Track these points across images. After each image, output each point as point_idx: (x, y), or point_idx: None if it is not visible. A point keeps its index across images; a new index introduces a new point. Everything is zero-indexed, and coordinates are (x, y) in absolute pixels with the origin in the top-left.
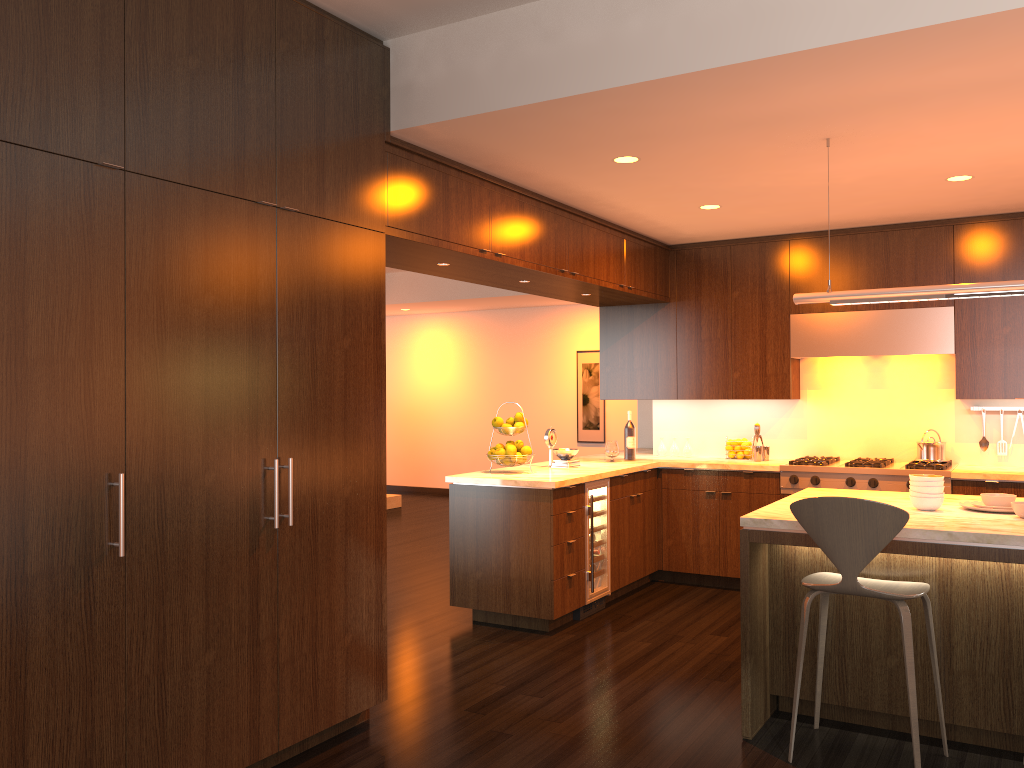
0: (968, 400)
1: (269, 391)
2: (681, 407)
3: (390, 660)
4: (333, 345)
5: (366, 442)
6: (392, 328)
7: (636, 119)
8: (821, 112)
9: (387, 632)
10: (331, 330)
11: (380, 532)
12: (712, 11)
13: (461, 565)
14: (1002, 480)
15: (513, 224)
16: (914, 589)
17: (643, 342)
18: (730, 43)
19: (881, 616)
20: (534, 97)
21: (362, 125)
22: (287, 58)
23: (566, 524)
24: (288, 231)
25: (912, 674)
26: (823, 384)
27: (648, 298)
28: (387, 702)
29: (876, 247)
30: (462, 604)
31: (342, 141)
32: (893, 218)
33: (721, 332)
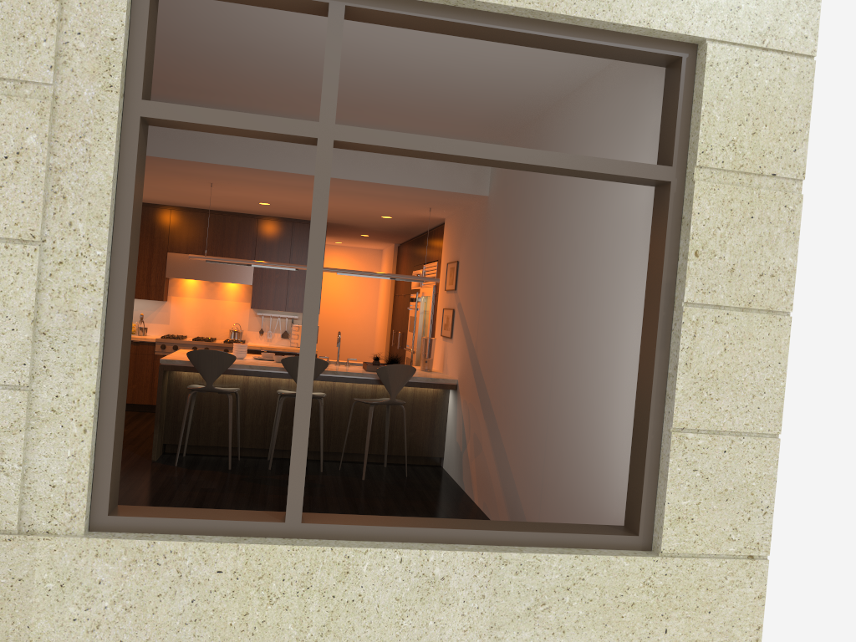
0: (256, 309)
1: None
2: None
3: None
4: None
5: None
6: None
7: None
8: (213, 177)
9: None
10: None
11: None
12: (177, 134)
13: None
14: (269, 350)
15: None
16: (234, 389)
17: None
18: (184, 150)
19: (217, 404)
20: None
21: None
22: None
23: None
24: None
25: (231, 422)
26: (182, 294)
27: None
28: None
29: (219, 222)
30: None
31: None
32: (229, 210)
33: None
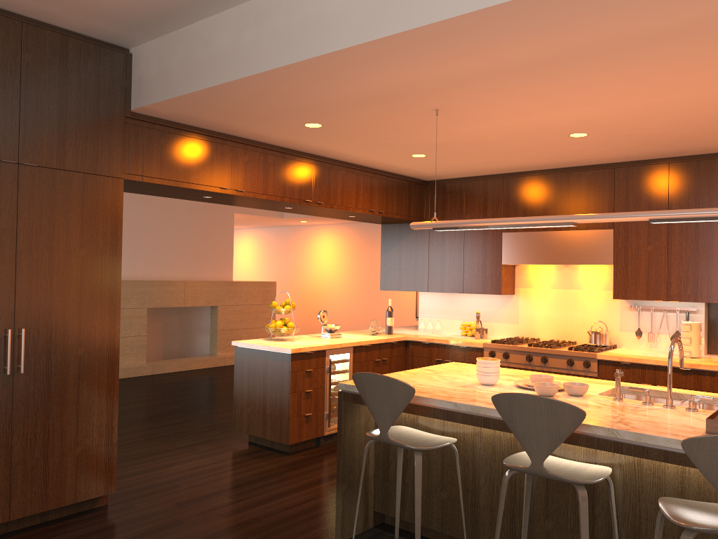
0: (630, 300)
1: (8, 284)
2: (437, 297)
3: (165, 465)
4: (70, 254)
5: (100, 319)
6: (300, 234)
7: (282, 99)
8: (406, 92)
9: (184, 445)
10: (68, 244)
11: (112, 379)
12: (286, 25)
13: (239, 403)
14: (633, 362)
15: (256, 169)
16: (439, 443)
17: (408, 250)
18: (294, 47)
19: (438, 461)
20: (198, 86)
21: (103, 106)
22: (32, 65)
23: (304, 378)
24: (29, 179)
25: (419, 505)
26: (530, 284)
27: (403, 219)
28: (131, 493)
29: (561, 184)
30: (239, 429)
31: (83, 118)
32: (568, 162)
33: (457, 244)
